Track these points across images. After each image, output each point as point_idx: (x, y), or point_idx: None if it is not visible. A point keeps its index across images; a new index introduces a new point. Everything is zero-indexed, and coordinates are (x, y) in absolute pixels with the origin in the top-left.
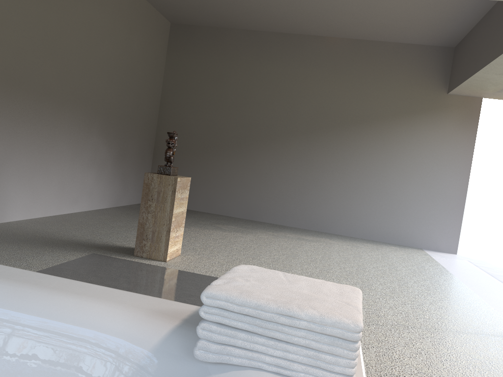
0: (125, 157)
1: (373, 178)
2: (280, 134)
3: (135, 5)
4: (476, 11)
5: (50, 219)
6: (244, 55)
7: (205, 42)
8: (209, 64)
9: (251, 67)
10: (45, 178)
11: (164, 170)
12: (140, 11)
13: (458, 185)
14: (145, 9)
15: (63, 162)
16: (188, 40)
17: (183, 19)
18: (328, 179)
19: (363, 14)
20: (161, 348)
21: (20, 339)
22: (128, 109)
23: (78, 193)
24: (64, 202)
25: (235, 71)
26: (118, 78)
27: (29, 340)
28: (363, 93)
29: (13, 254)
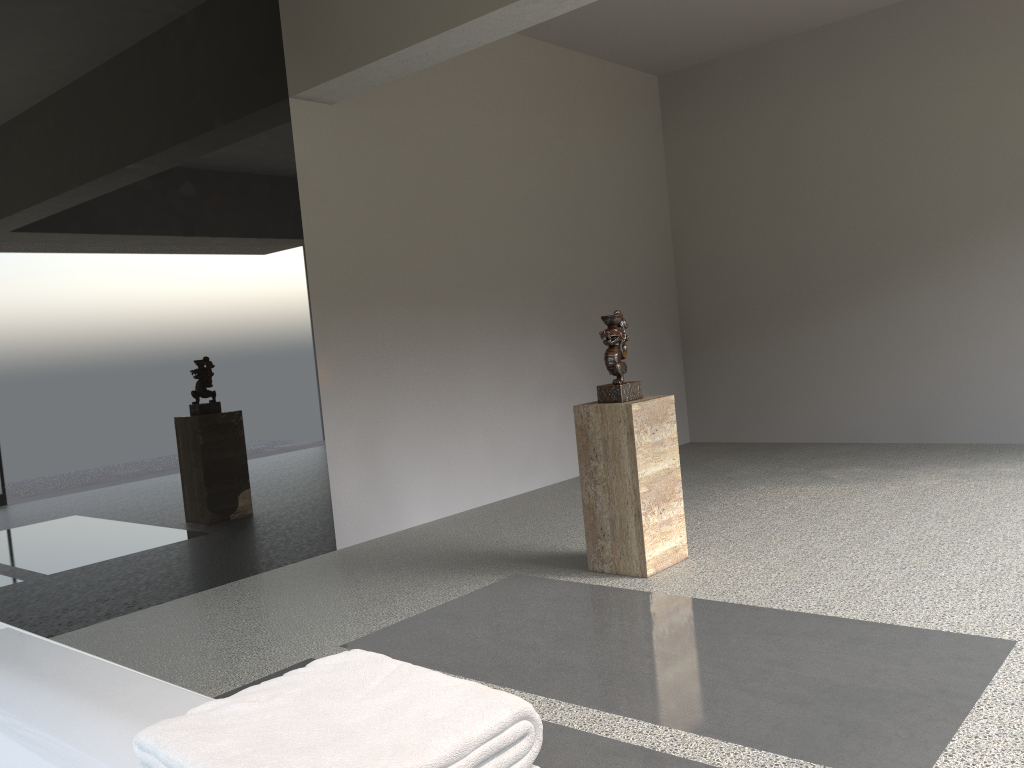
0: None
1: None
2: (946, 232)
3: (568, 74)
4: None
5: (481, 512)
6: (820, 84)
7: (731, 90)
8: (749, 131)
9: (841, 106)
10: (459, 441)
11: (608, 393)
12: (582, 80)
13: None
14: (591, 73)
15: (487, 405)
16: (698, 98)
17: (676, 60)
18: None
19: None
20: None
21: None
22: (602, 272)
23: (531, 454)
24: (507, 476)
25: (807, 127)
26: (564, 221)
27: None
28: None
29: (379, 592)
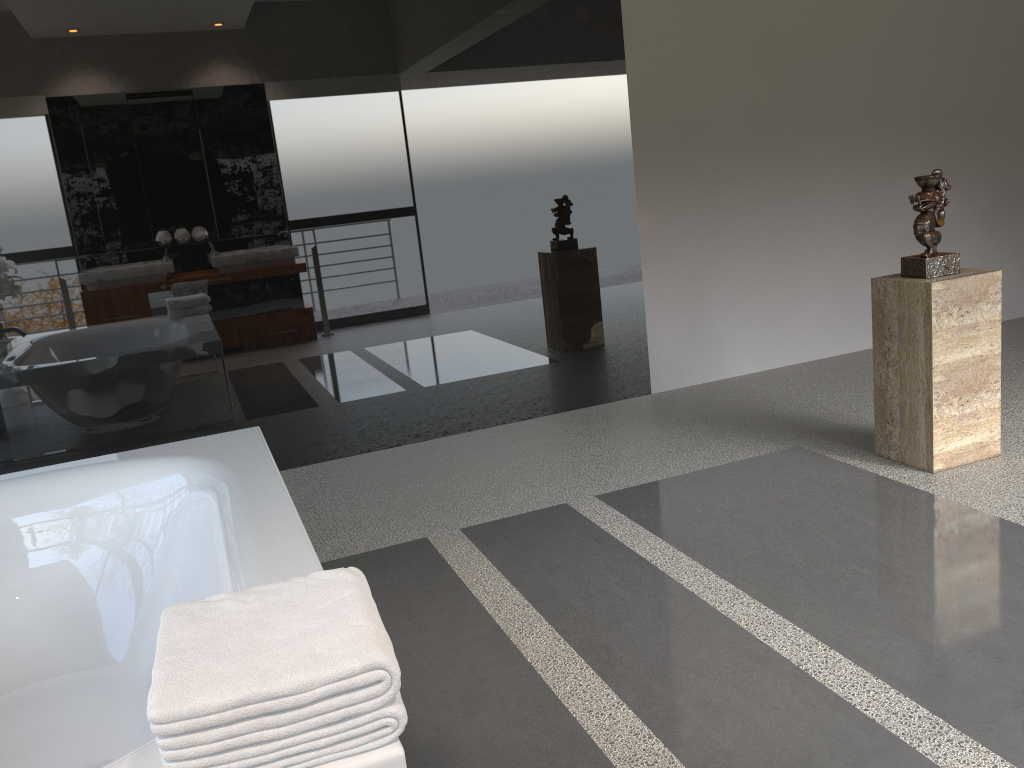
0: (1023, 202)
1: None
2: None
3: None
4: None
5: (811, 367)
6: None
7: None
8: None
9: None
10: (796, 291)
11: (911, 267)
12: None
13: None
14: None
15: (833, 253)
16: None
17: None
18: None
19: None
20: None
21: None
22: (1012, 90)
23: None
24: (852, 330)
25: None
26: (962, 30)
27: None
28: None
29: (659, 446)
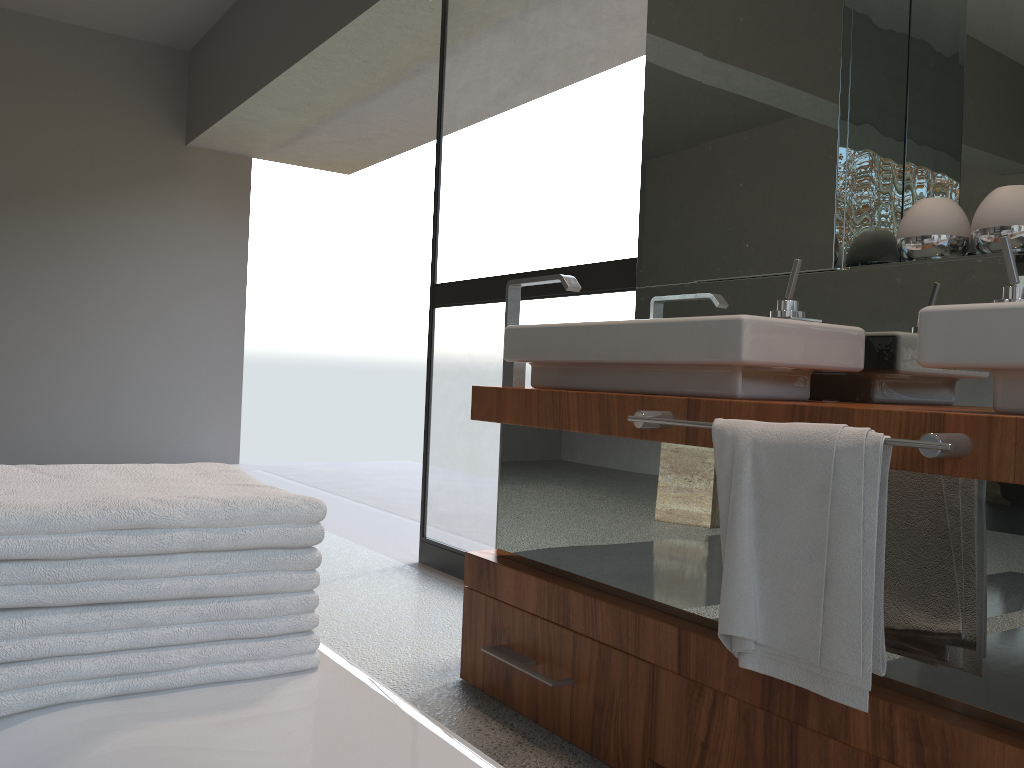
0: None
1: (44, 328)
2: None
3: None
4: None
5: None
6: None
7: None
8: None
9: None
10: None
11: None
12: None
13: (228, 329)
14: None
15: None
16: None
17: None
18: None
19: None
20: None
21: None
22: None
23: None
24: None
25: None
26: None
27: None
28: None
29: None
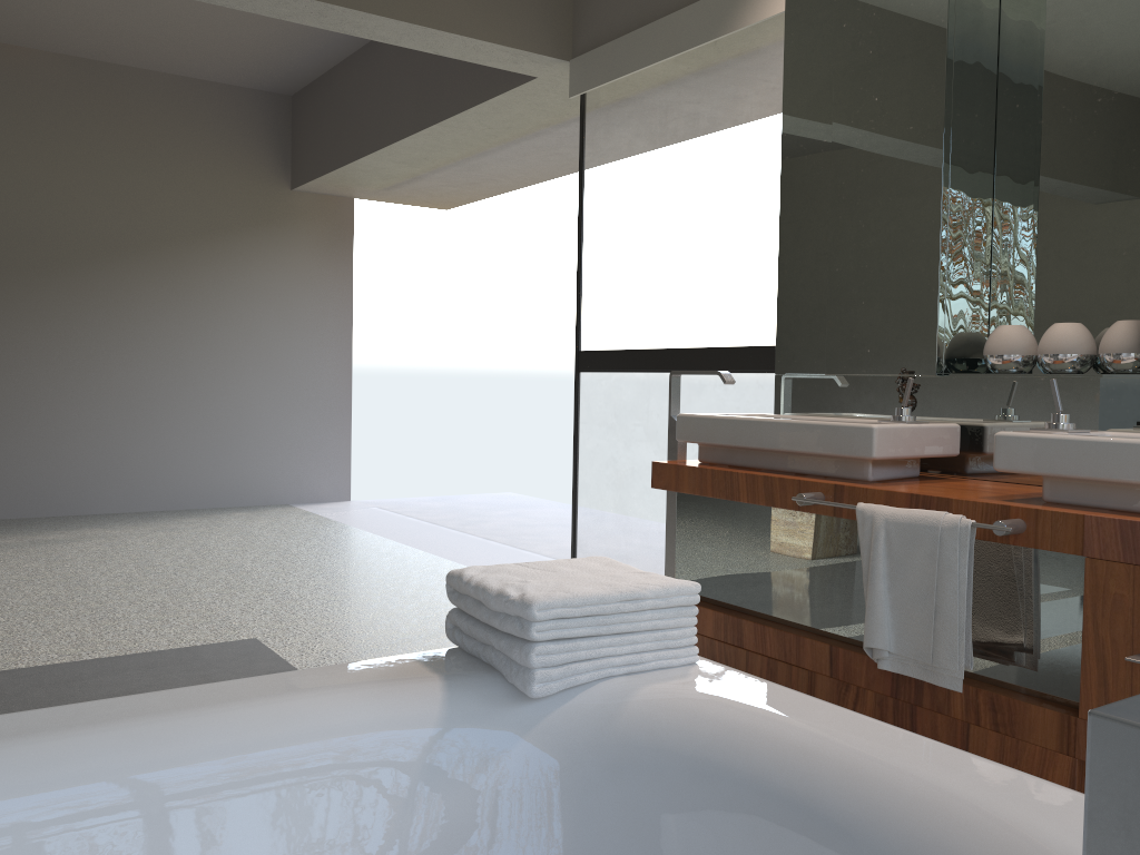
0: None
1: (167, 375)
2: None
3: None
4: (348, 39)
5: None
6: None
7: None
8: None
9: None
10: None
11: None
12: None
13: (336, 369)
14: None
15: None
16: None
17: None
18: (61, 390)
19: (113, 10)
20: (454, 713)
21: (205, 805)
22: None
23: None
24: None
25: None
26: None
27: (223, 800)
28: (116, 186)
29: None
